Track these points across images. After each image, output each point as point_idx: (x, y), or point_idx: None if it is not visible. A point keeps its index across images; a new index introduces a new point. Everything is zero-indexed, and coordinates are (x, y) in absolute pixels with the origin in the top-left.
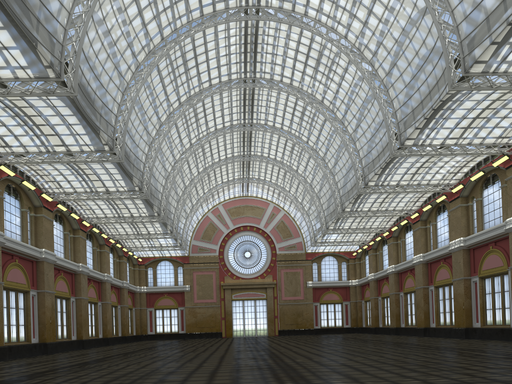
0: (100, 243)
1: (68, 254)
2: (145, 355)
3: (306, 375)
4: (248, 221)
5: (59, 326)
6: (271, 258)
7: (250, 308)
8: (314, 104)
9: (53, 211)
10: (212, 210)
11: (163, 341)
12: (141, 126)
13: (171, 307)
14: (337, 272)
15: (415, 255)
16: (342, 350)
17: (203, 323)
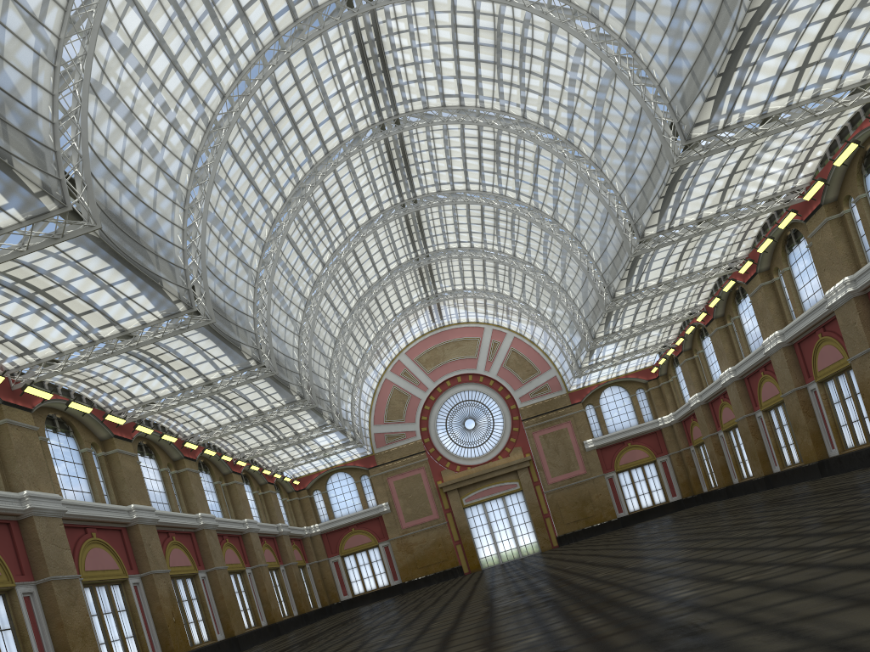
0: (224, 473)
1: (176, 503)
2: (336, 635)
3: (618, 596)
4: (455, 367)
5: (192, 623)
6: (511, 418)
7: (499, 513)
8: (512, 126)
9: (132, 439)
10: (392, 367)
11: (368, 605)
12: (238, 262)
13: (367, 546)
14: (633, 411)
15: (765, 337)
16: (677, 537)
17: (427, 558)
